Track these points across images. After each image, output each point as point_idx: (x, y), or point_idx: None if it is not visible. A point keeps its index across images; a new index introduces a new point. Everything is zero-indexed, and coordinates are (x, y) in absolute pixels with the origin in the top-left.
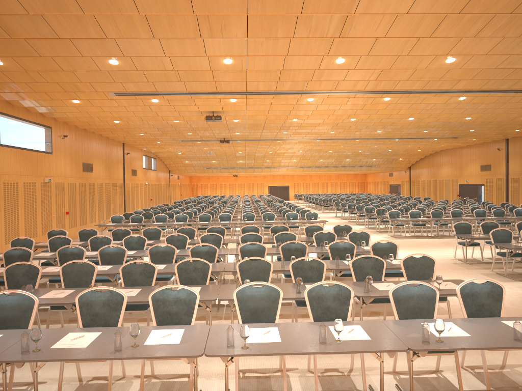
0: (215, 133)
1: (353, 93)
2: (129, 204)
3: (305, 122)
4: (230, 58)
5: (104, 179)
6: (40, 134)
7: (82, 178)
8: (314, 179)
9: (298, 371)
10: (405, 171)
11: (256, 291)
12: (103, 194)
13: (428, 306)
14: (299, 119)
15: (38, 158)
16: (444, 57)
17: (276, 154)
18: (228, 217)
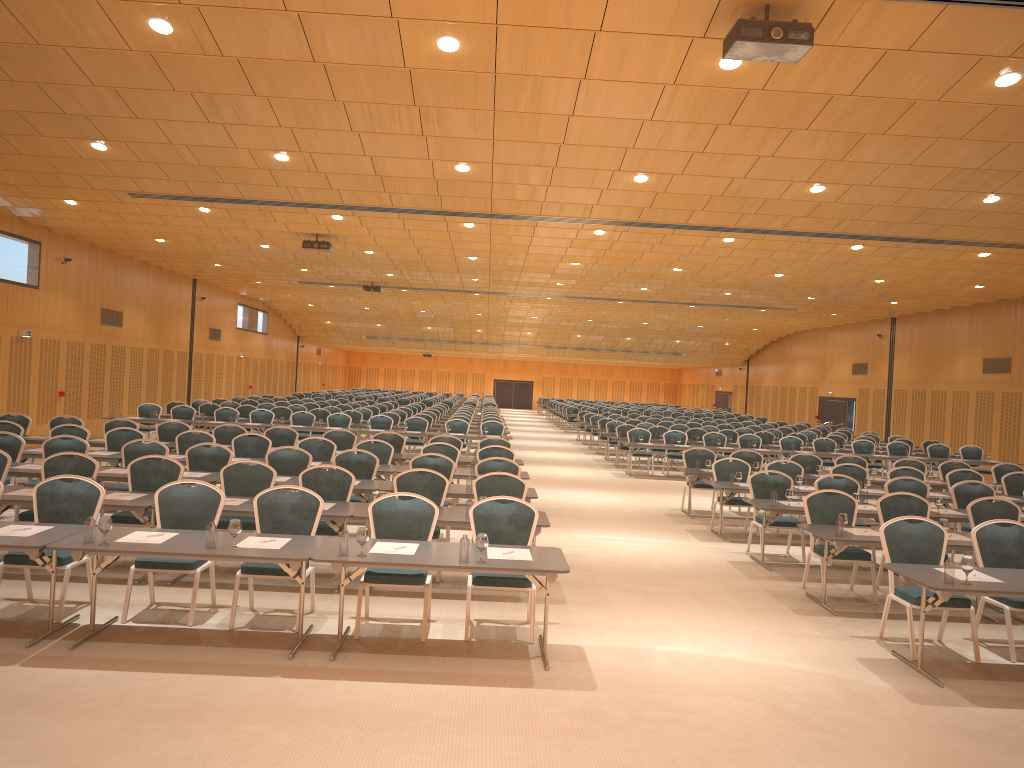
0: (348, 271)
1: (530, 219)
2: (200, 391)
3: (493, 264)
4: (283, 153)
5: (147, 341)
6: (16, 253)
7: (98, 336)
8: (582, 372)
9: (236, 608)
10: (740, 368)
11: (185, 493)
12: (143, 367)
13: (420, 528)
14: (476, 257)
15: (10, 294)
16: (628, 173)
17: (491, 319)
18: (344, 420)
